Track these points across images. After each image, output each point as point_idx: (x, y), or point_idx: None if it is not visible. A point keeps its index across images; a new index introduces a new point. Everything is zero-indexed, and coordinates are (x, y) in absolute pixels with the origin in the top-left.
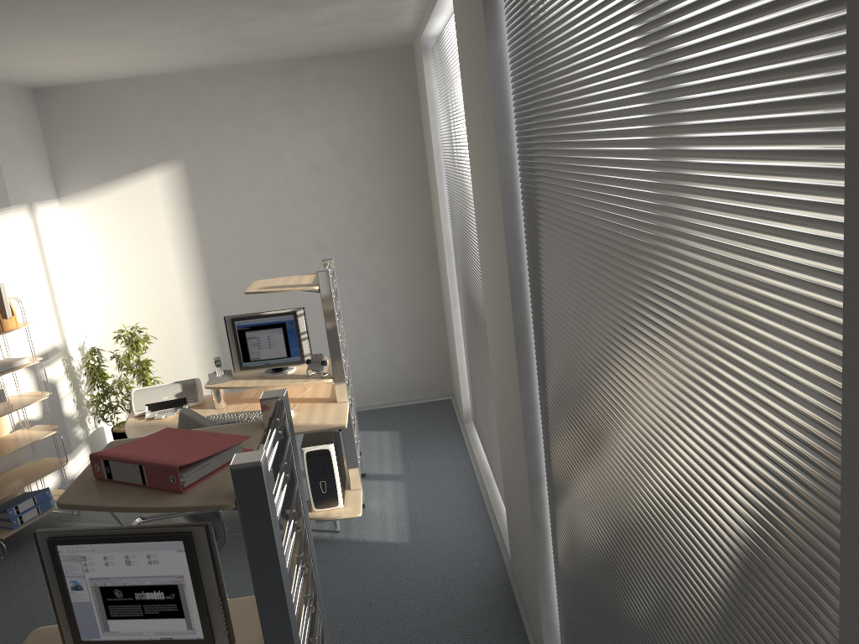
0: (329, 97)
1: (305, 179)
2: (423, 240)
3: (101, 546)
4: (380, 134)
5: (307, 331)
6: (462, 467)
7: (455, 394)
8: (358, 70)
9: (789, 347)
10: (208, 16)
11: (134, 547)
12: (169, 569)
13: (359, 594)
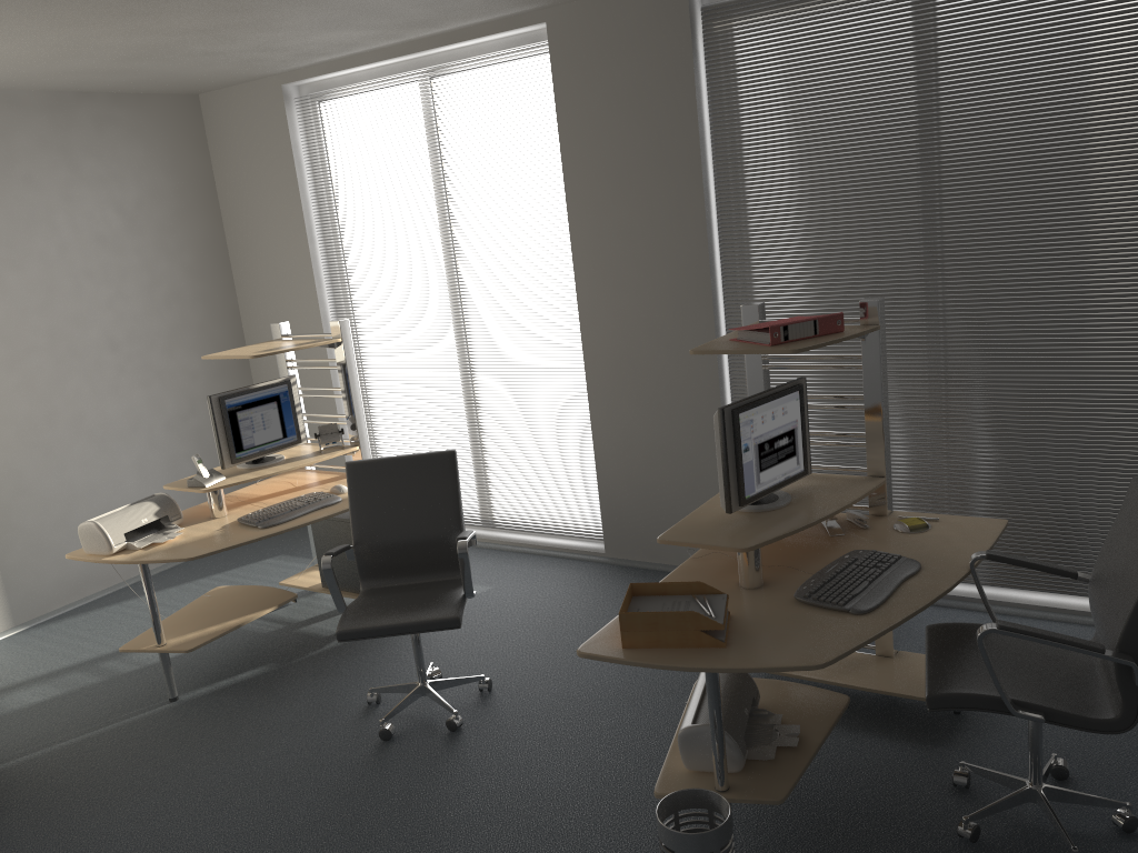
0: (110, 147)
1: (88, 254)
2: (230, 329)
3: (761, 407)
4: (173, 198)
5: (300, 403)
6: None
7: None
8: (141, 116)
9: (1126, 170)
10: (268, 17)
11: (776, 403)
12: (791, 417)
13: (527, 619)
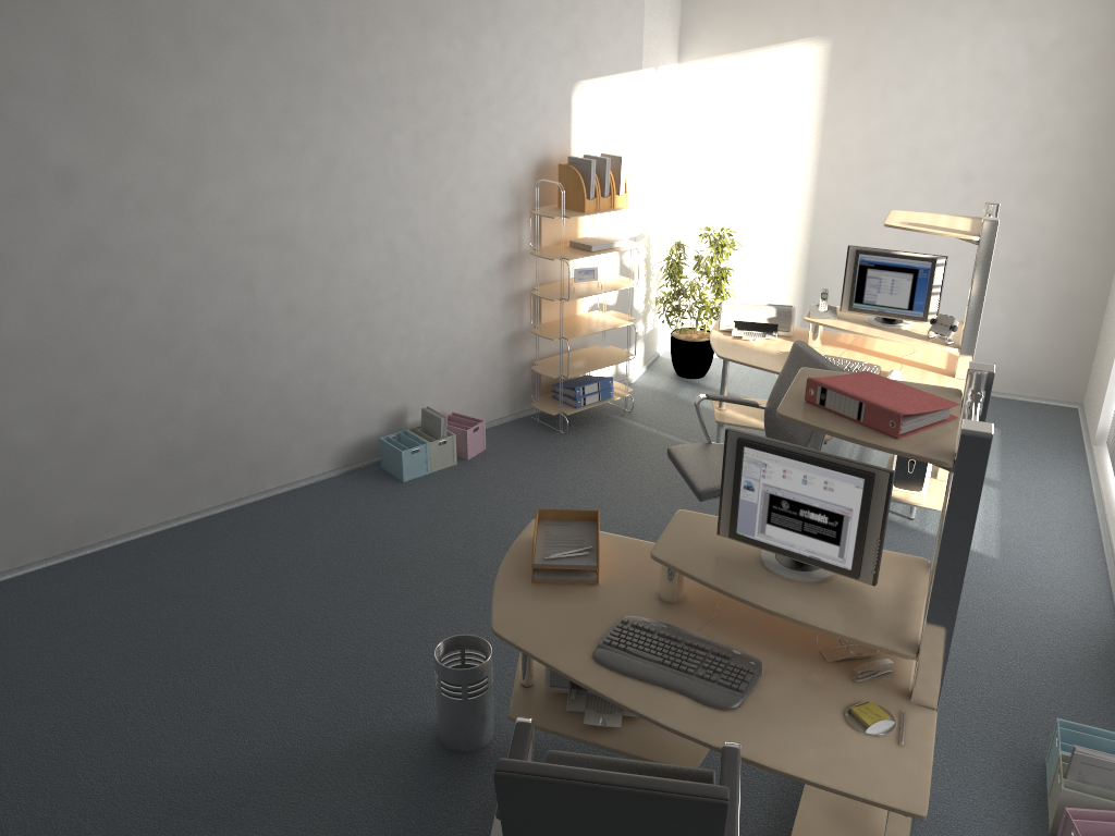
0: None
1: (976, 87)
2: (1112, 196)
3: (784, 459)
4: (1102, 41)
5: (941, 286)
6: (1079, 496)
7: (1087, 405)
8: None
9: None
10: None
11: (815, 471)
12: (840, 500)
13: None
